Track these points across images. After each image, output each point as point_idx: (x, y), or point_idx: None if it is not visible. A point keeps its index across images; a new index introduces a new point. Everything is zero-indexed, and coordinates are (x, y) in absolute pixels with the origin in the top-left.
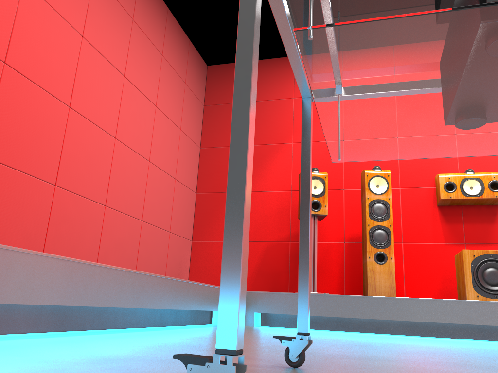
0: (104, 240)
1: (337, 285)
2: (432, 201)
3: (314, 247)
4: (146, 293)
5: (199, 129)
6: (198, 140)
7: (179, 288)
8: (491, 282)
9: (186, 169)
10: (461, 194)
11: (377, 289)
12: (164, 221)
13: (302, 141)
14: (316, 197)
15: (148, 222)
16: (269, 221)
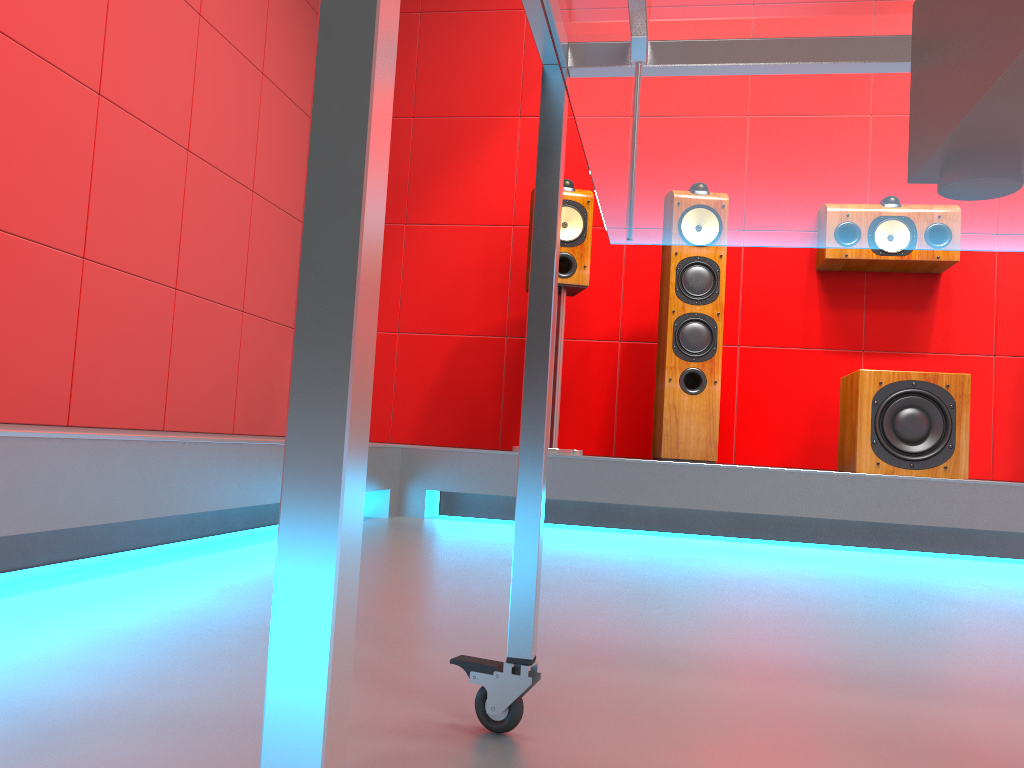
0: (85, 336)
1: (600, 429)
2: (807, 261)
3: (557, 355)
4: (176, 481)
5: (308, 73)
6: (305, 99)
7: (255, 461)
8: (907, 437)
9: (278, 168)
10: (869, 250)
11: (680, 444)
12: (229, 288)
13: (539, 183)
14: (567, 248)
15: (191, 291)
16: (463, 291)
